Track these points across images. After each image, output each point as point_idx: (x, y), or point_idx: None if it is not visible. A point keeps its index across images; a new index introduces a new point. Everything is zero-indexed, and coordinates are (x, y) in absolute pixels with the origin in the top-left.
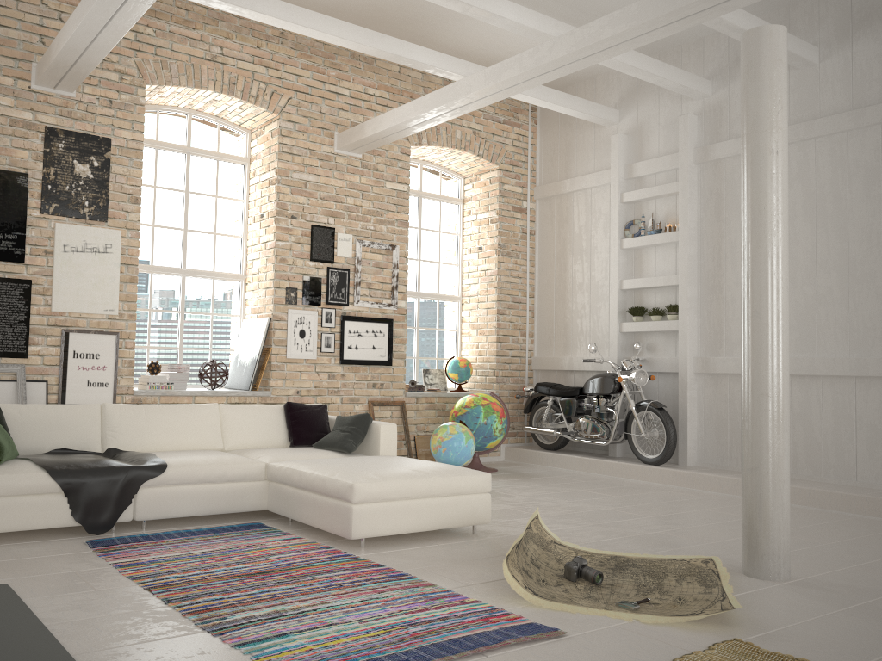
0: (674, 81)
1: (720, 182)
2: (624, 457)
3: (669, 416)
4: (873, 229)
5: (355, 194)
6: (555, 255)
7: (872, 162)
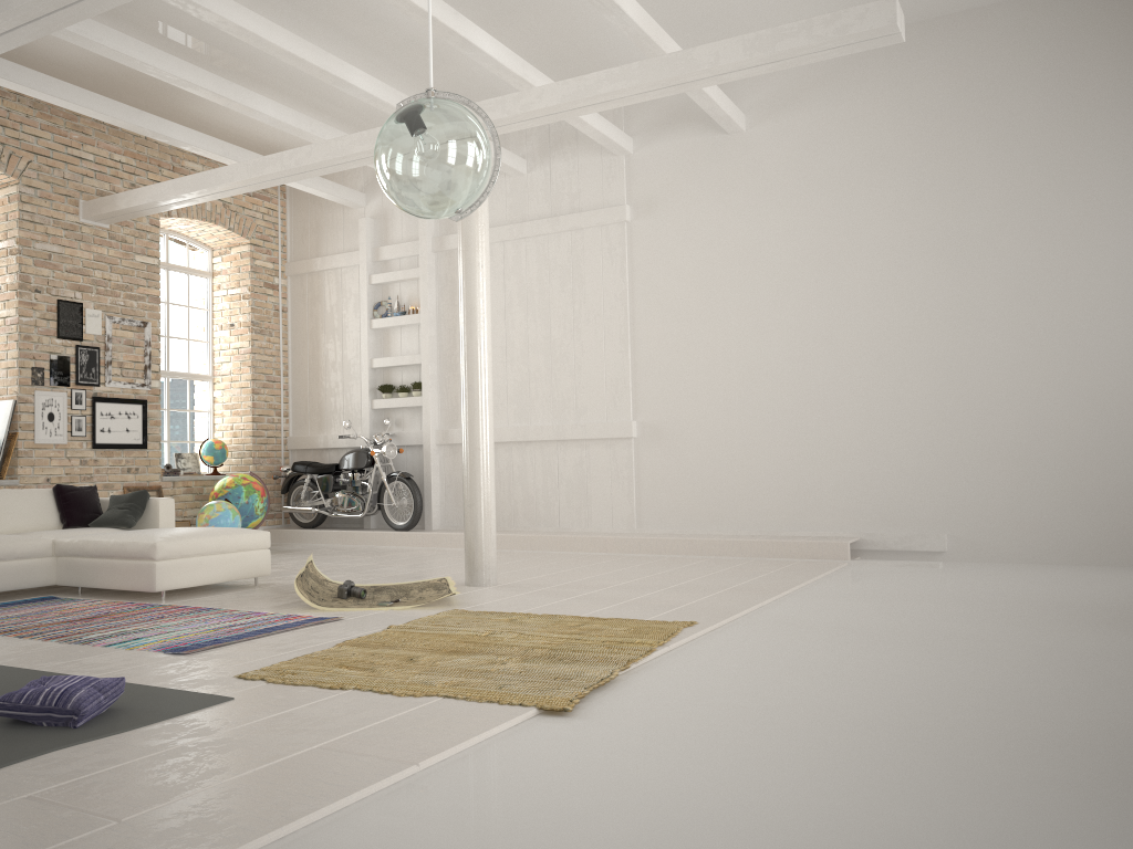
0: None
1: (454, 271)
2: (378, 528)
3: (416, 485)
4: (567, 318)
5: (103, 267)
6: (308, 333)
7: (565, 262)
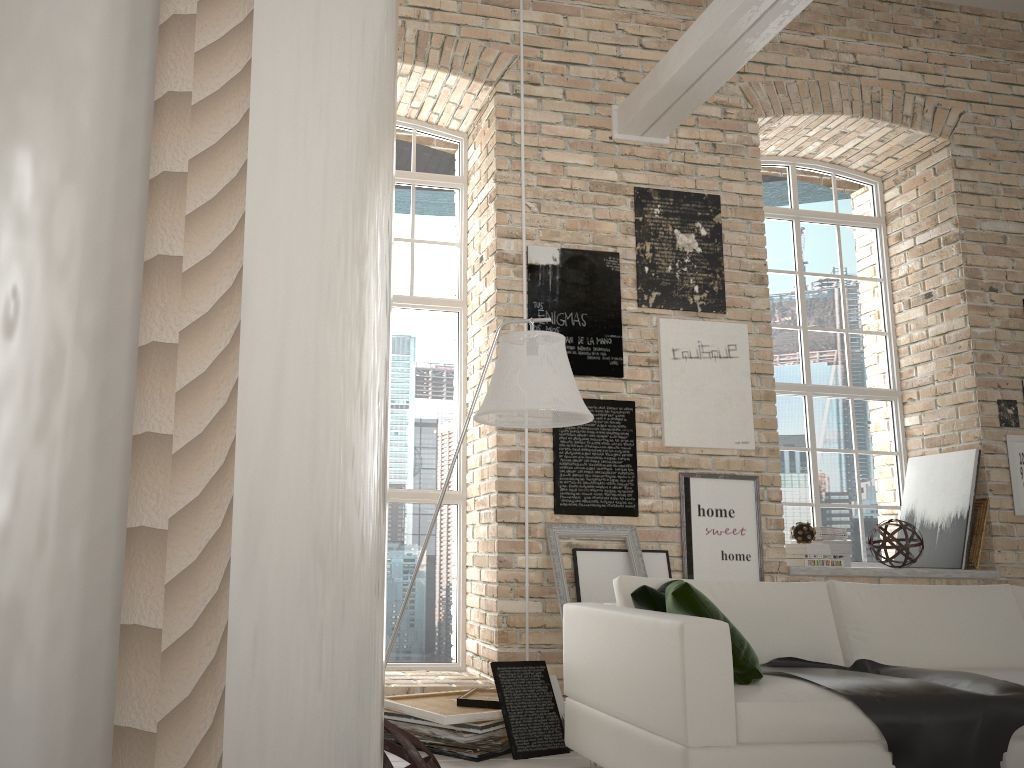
0: None
1: None
2: None
3: None
4: None
5: None
6: None
7: None
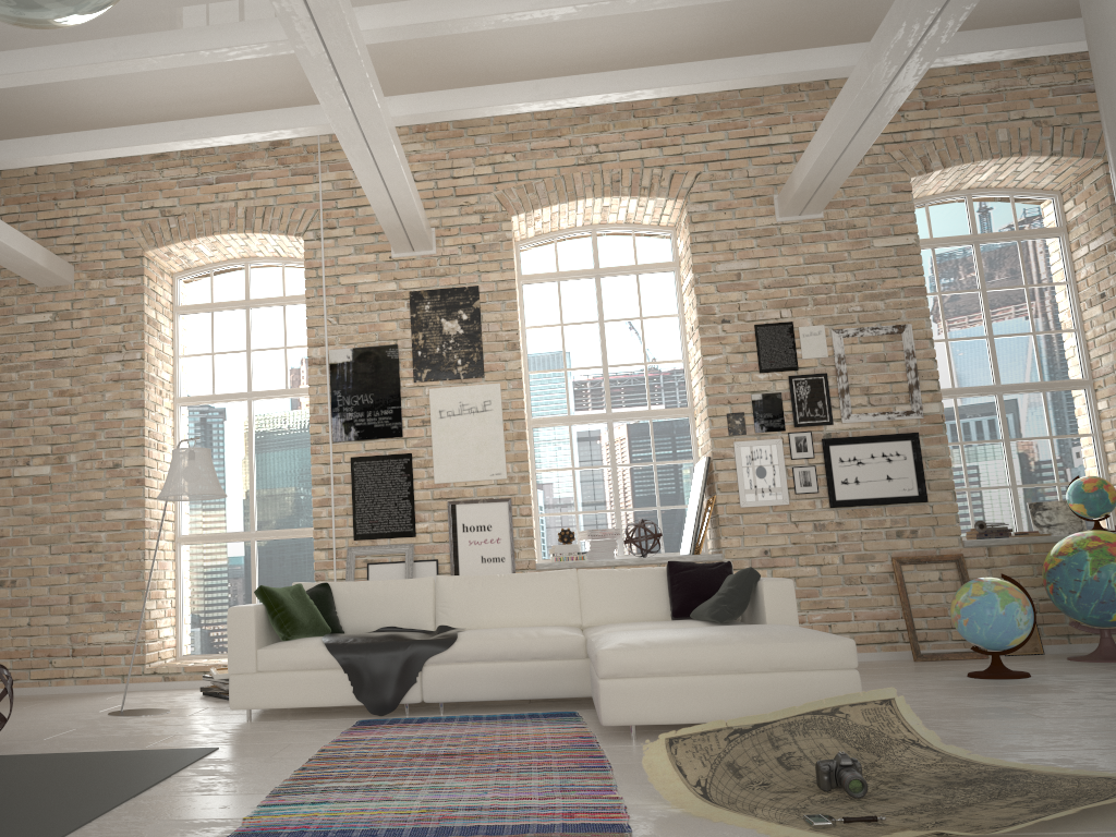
0: None
1: None
2: None
3: None
4: None
5: (820, 269)
6: None
7: None
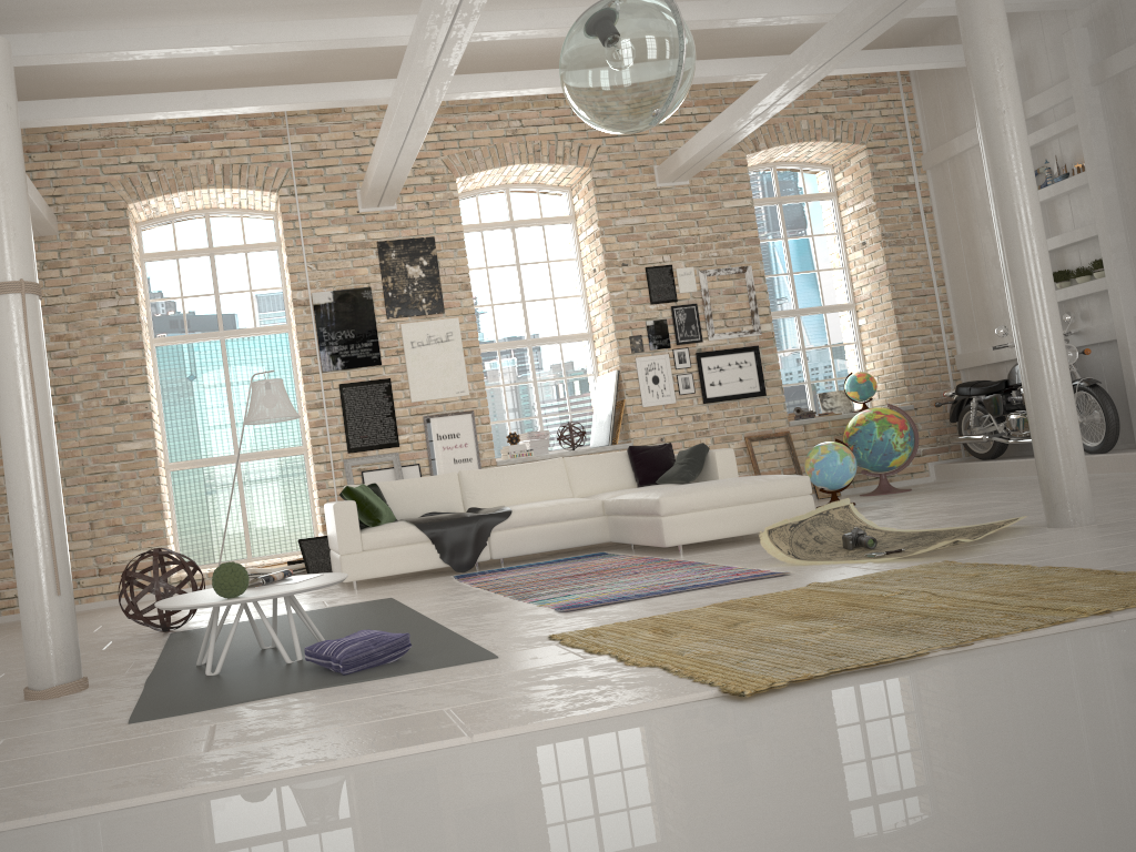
0: (1033, 1)
1: (1127, 101)
2: None
3: (1104, 393)
4: None
5: (689, 224)
6: (959, 230)
7: None
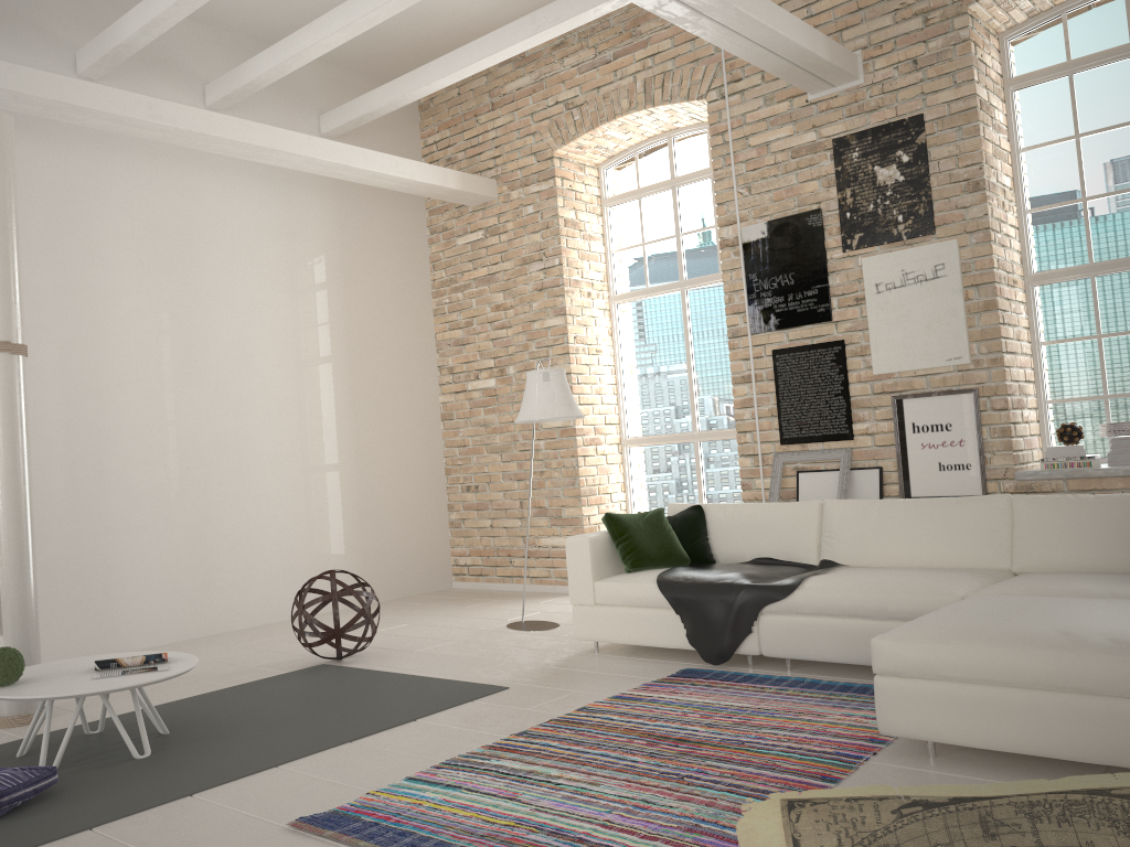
0: None
1: None
2: None
3: None
4: None
5: None
6: None
7: None
